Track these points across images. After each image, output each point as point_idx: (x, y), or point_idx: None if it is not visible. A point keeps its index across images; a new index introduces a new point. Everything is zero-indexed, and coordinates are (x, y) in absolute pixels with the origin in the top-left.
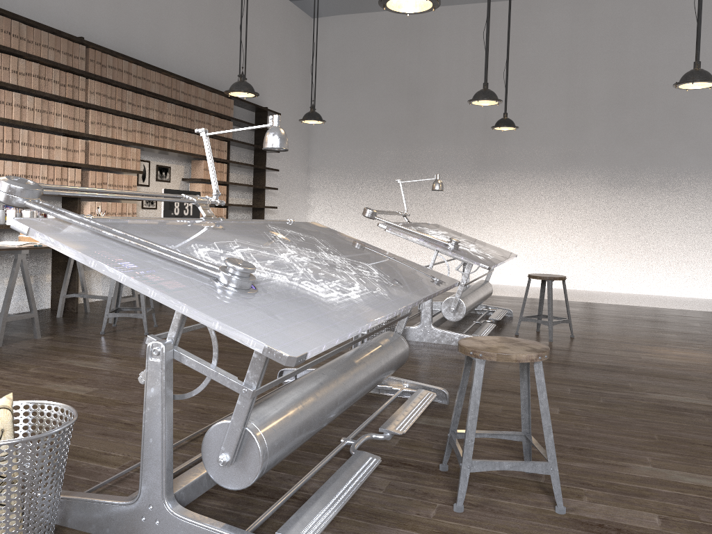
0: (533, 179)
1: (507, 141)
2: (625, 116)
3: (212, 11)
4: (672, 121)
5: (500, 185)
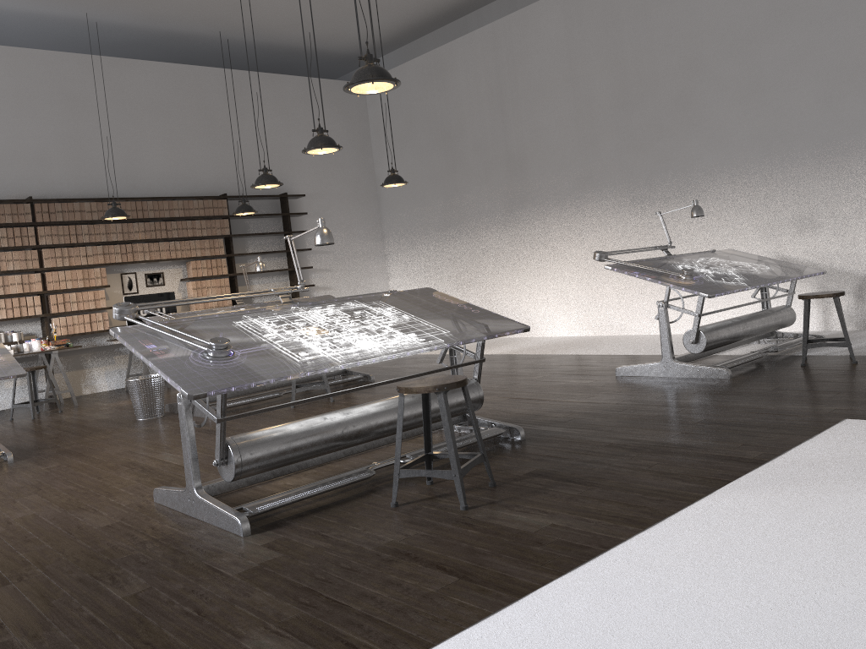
0: (558, 212)
1: (529, 173)
2: (632, 118)
3: (199, 125)
4: (680, 113)
5: (531, 224)
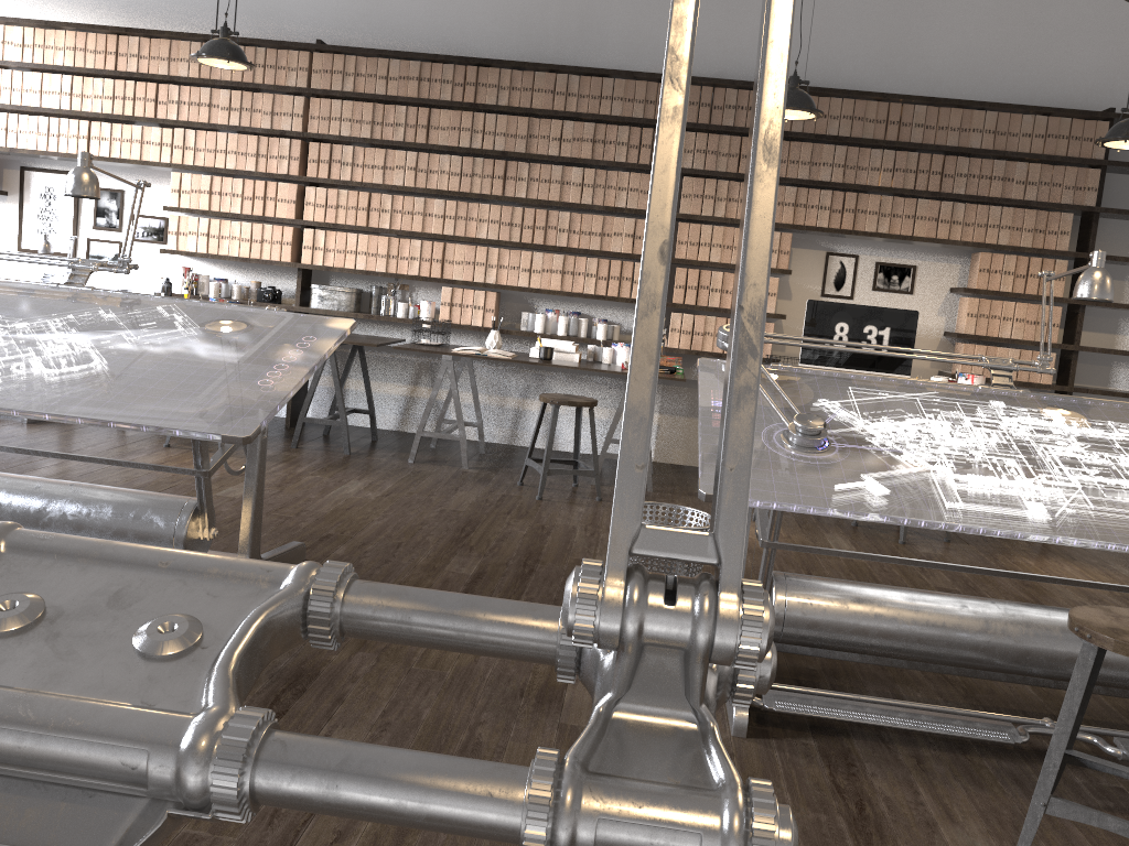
0: None
1: None
2: None
3: None
4: None
5: None
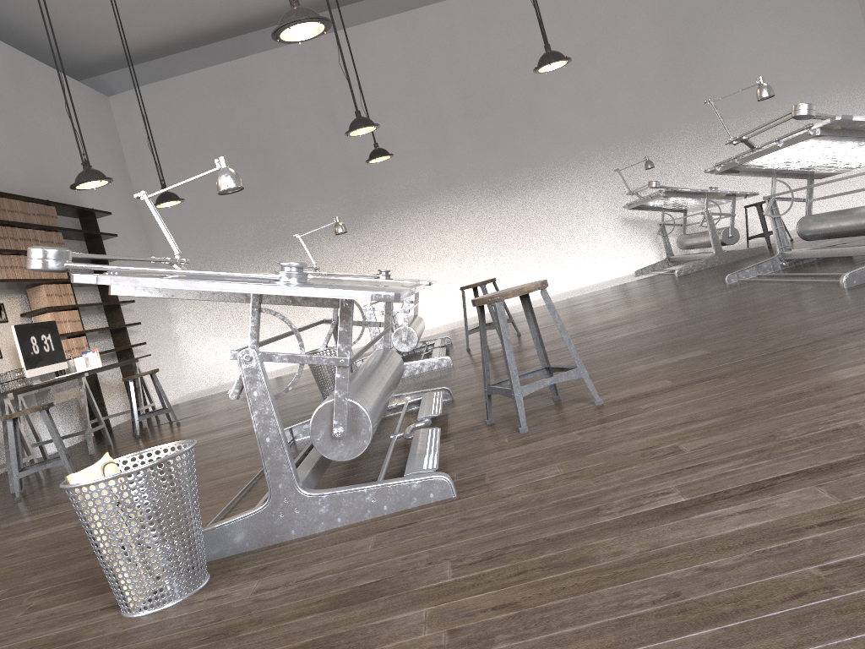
0: (415, 212)
1: (376, 179)
2: (483, 124)
3: None
4: (527, 118)
5: (384, 227)
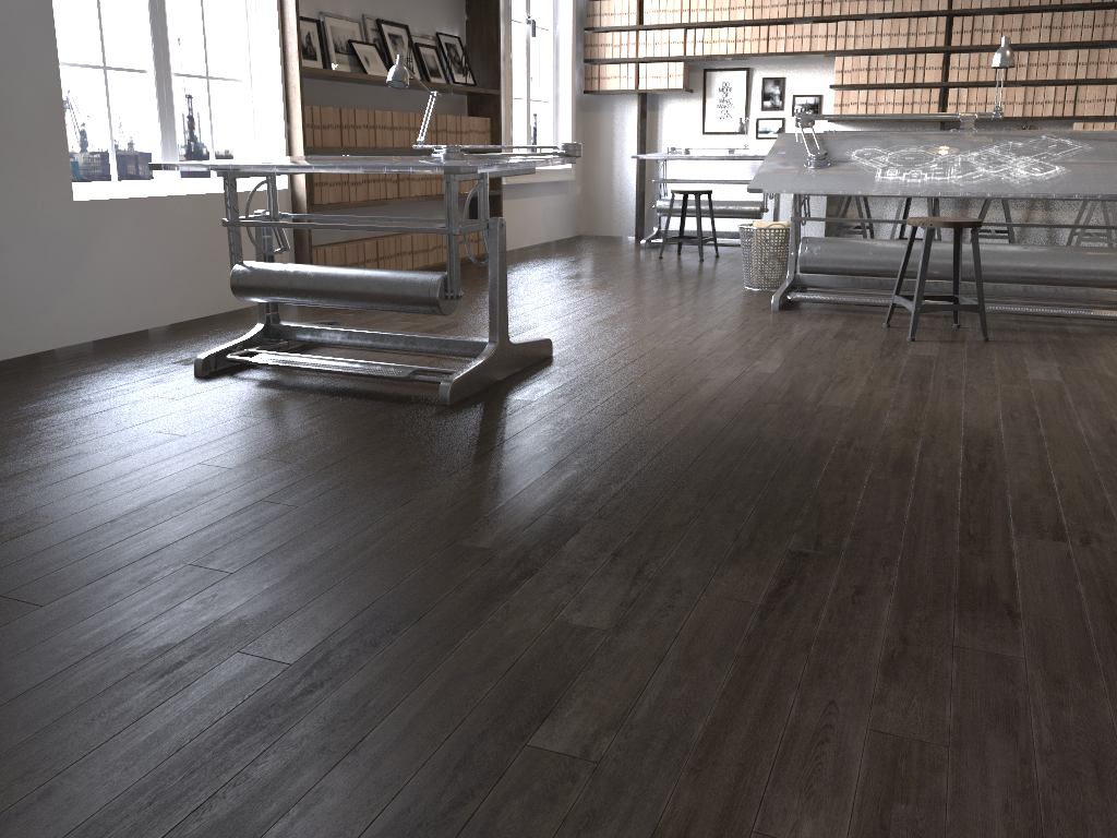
0: None
1: None
2: None
3: None
4: None
5: None
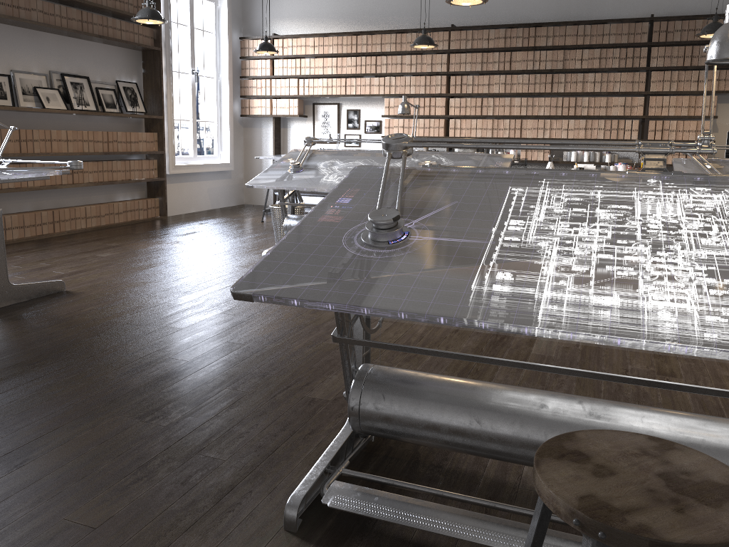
0: None
1: None
2: None
3: None
4: None
5: None
